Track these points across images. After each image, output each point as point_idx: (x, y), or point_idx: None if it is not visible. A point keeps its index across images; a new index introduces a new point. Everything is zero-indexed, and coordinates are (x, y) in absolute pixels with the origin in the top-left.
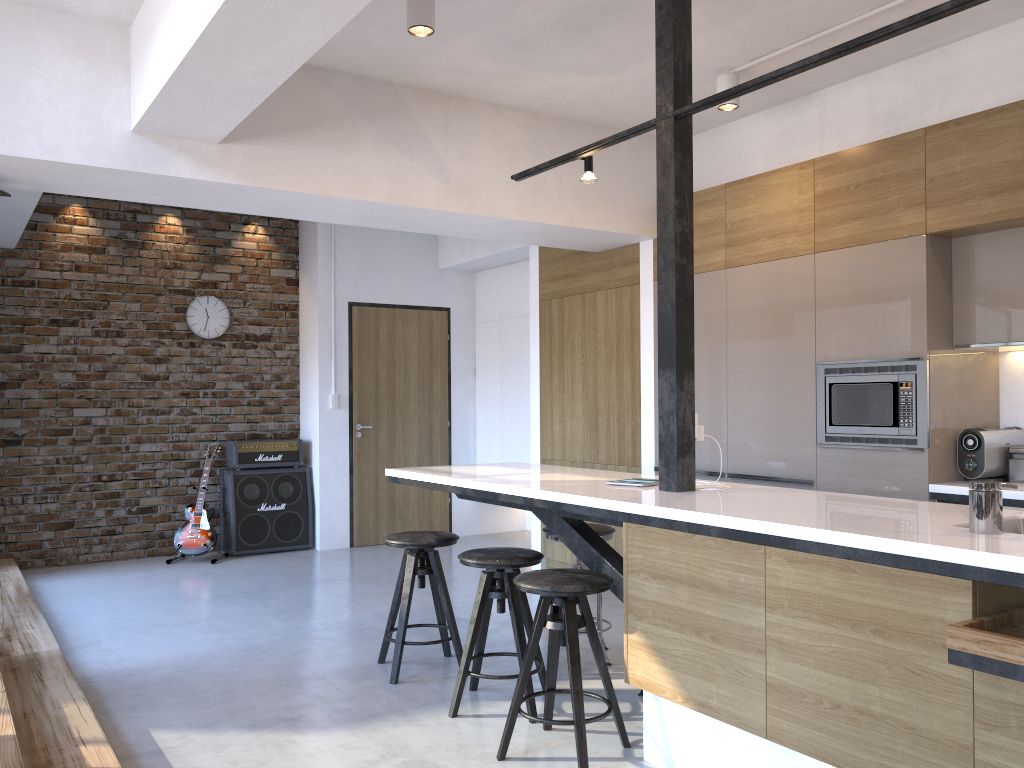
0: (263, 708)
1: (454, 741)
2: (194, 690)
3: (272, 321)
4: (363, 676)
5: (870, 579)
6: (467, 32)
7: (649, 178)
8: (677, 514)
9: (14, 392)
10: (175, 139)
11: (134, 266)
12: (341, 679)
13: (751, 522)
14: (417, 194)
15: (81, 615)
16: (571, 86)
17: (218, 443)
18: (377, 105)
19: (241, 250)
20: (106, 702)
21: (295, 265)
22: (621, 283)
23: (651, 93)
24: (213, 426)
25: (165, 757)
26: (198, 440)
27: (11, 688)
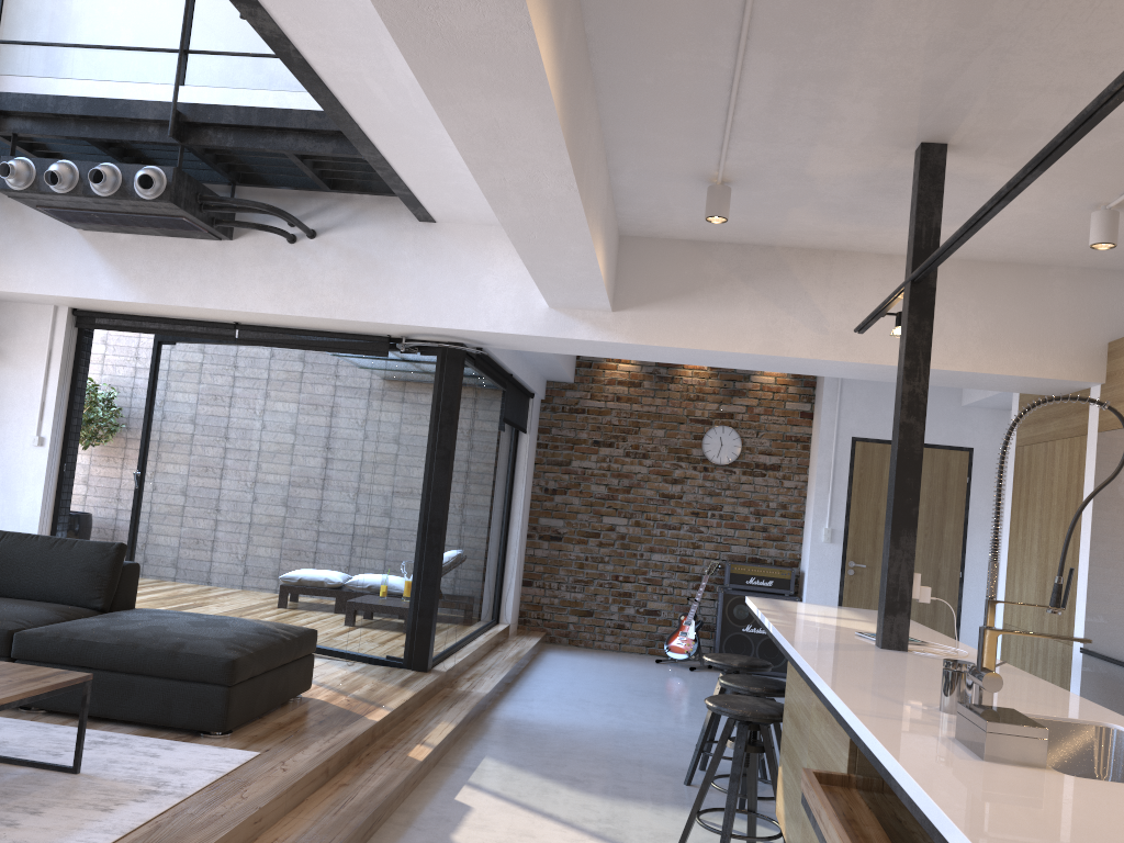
0: (570, 768)
1: (665, 830)
2: (545, 745)
3: (782, 452)
4: (672, 773)
5: (830, 730)
6: (794, 206)
7: (1094, 316)
8: (796, 656)
9: (561, 498)
10: (580, 310)
11: (663, 398)
12: (652, 770)
13: (809, 668)
14: (790, 345)
15: (545, 681)
16: (945, 234)
17: (720, 562)
18: (757, 268)
19: (758, 384)
20: (484, 734)
21: (811, 399)
22: (1073, 432)
23: (1042, 232)
24: (717, 545)
25: (472, 773)
26: (702, 556)
27: (429, 705)
